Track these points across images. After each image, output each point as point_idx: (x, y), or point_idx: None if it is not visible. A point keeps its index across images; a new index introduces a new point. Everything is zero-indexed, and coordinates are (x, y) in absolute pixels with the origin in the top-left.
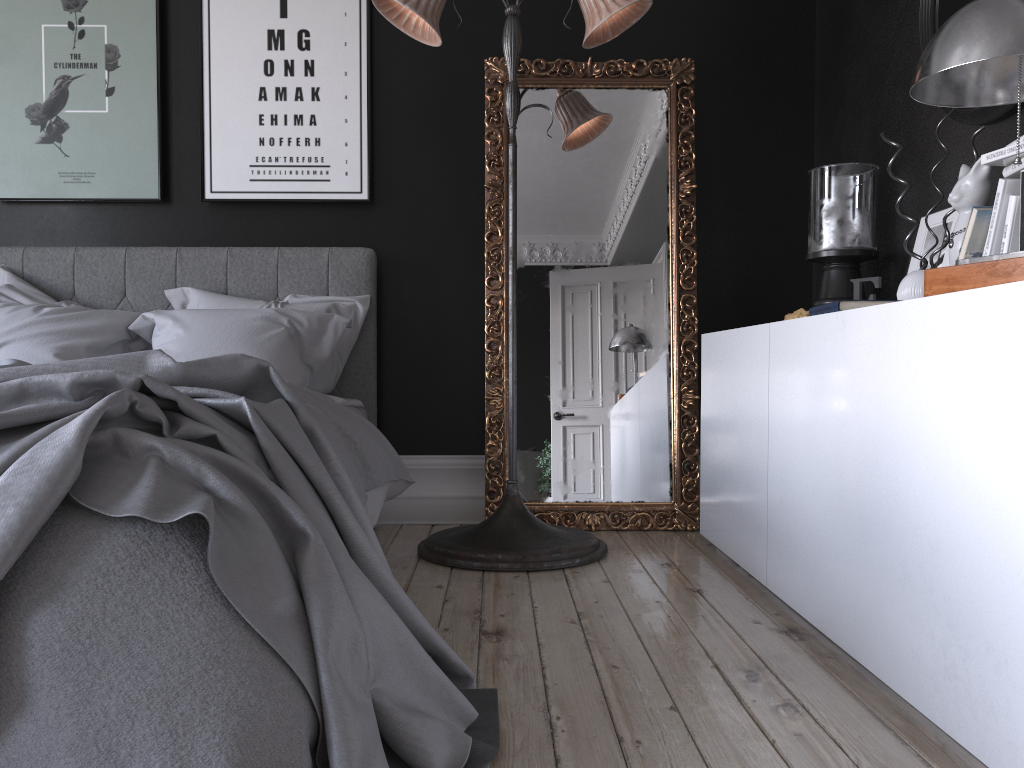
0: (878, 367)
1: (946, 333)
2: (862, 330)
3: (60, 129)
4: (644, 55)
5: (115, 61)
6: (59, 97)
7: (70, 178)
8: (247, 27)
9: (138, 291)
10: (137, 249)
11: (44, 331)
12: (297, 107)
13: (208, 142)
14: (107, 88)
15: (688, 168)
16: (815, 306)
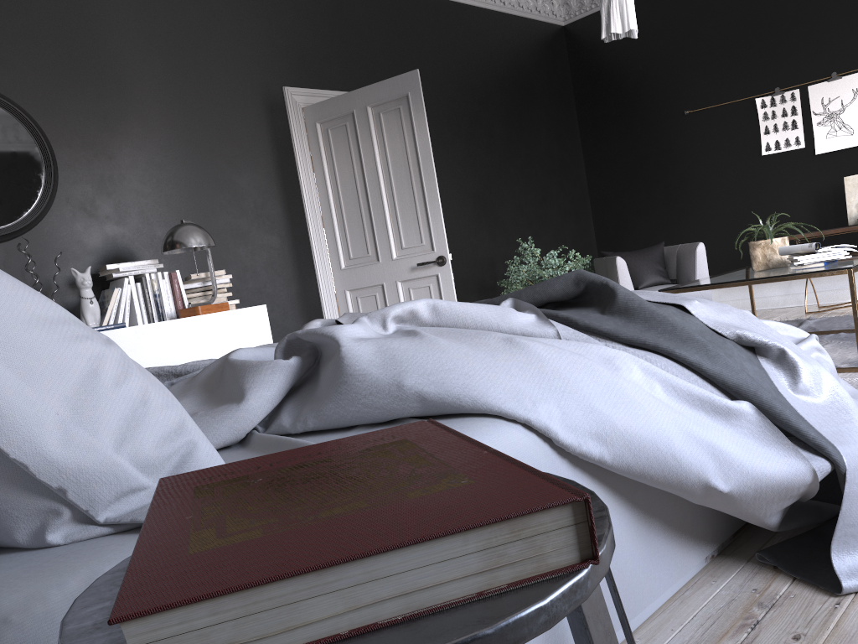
0: (173, 344)
1: (217, 325)
2: (156, 332)
3: None
4: None
5: None
6: None
7: None
8: None
9: None
10: None
11: None
12: None
13: None
14: None
15: None
16: None
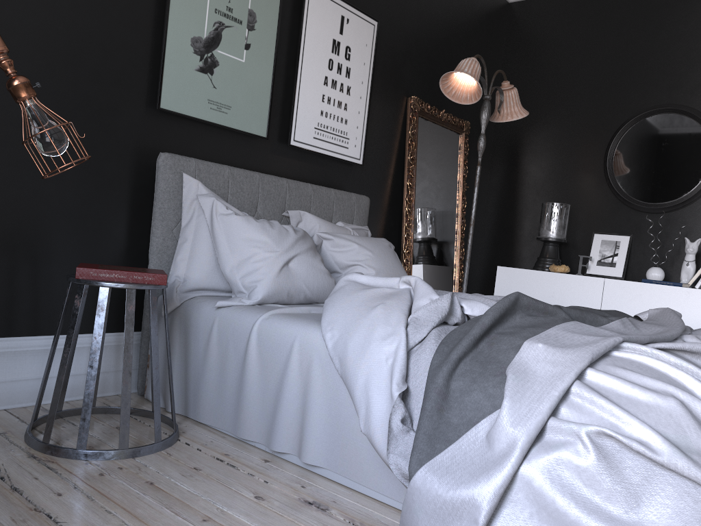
0: None
1: None
2: None
3: (213, 64)
4: (453, 113)
5: (253, 24)
6: (215, 38)
7: (215, 106)
8: (324, 32)
9: (266, 208)
10: (264, 175)
11: (308, 247)
12: (340, 96)
13: (296, 104)
14: (246, 43)
15: (465, 177)
16: (545, 260)
